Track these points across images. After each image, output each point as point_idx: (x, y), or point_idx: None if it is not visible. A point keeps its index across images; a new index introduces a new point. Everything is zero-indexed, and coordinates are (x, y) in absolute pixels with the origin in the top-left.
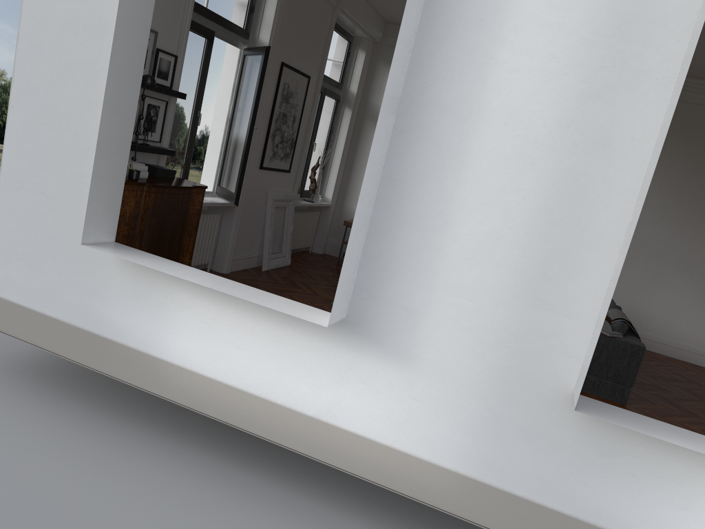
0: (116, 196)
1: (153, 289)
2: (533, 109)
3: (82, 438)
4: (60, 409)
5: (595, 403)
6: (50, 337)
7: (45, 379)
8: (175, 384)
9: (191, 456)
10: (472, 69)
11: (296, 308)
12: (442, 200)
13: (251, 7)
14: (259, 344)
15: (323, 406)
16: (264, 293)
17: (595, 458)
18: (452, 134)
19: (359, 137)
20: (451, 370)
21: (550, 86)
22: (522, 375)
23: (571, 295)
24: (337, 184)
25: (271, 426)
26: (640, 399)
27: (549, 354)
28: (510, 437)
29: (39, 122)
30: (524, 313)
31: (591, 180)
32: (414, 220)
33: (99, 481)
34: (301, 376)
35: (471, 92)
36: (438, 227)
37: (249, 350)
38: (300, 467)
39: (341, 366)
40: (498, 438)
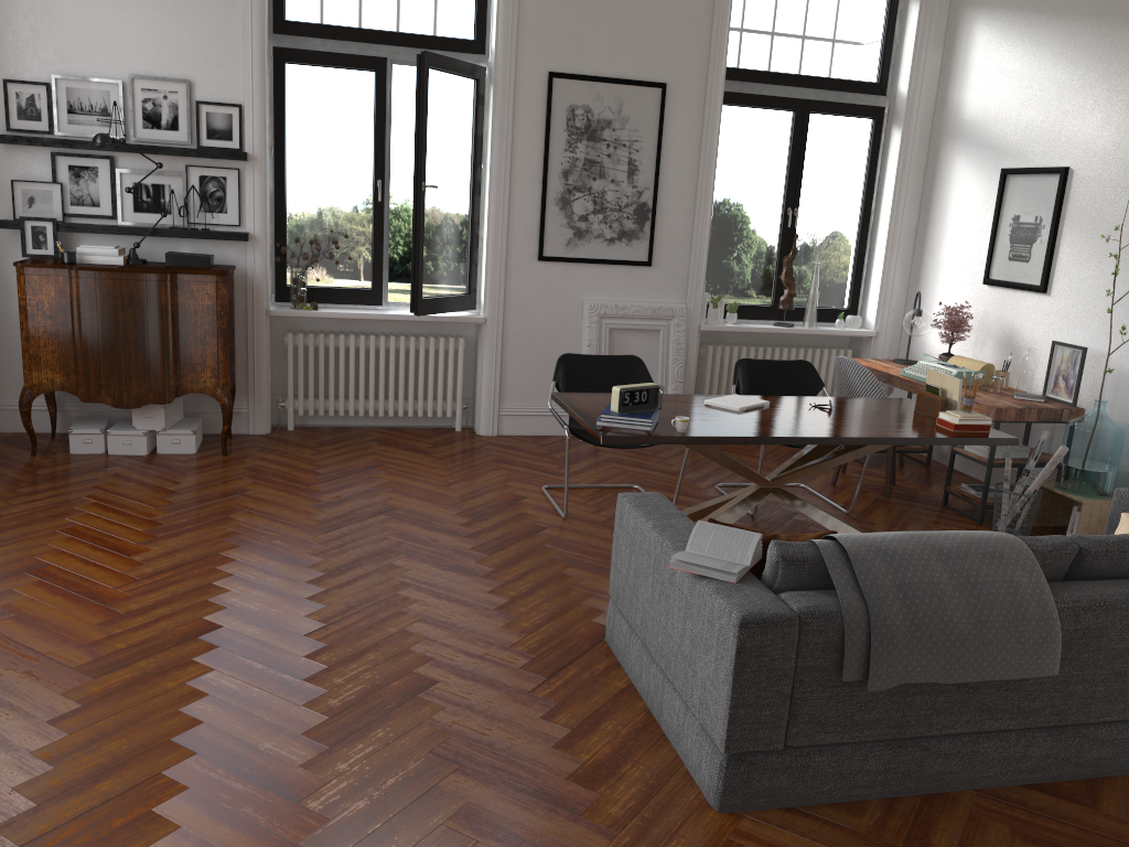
0: None
1: None
2: None
3: None
4: None
5: None
6: None
7: None
8: None
9: None
10: None
11: None
12: None
13: (477, 2)
14: None
15: None
16: None
17: None
18: None
19: (933, 183)
20: None
21: None
22: None
23: None
24: (886, 289)
25: None
26: (882, 839)
27: None
28: None
29: None
30: None
31: None
32: None
33: None
34: None
35: None
36: None
37: None
38: None
39: None
40: None
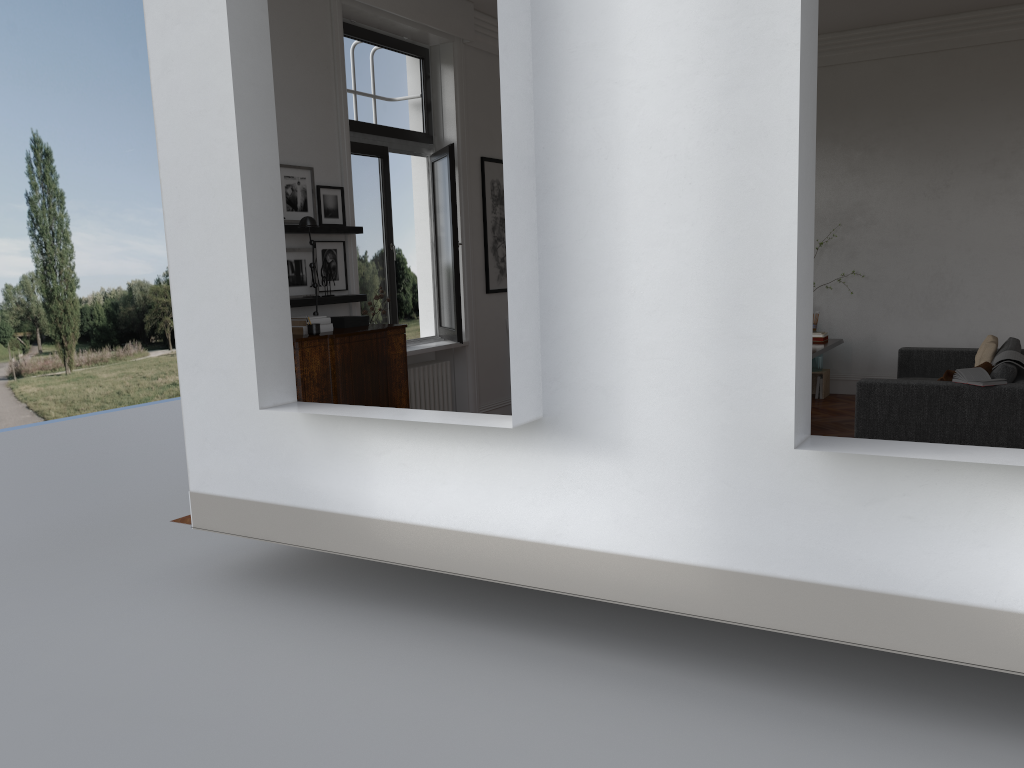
0: (286, 351)
1: (345, 442)
2: (674, 123)
3: (309, 624)
4: (286, 602)
5: (835, 439)
6: (260, 523)
7: (271, 577)
8: (390, 543)
9: (429, 624)
10: (599, 101)
11: (484, 419)
12: (607, 254)
13: (426, 105)
14: (462, 473)
15: (545, 527)
16: (451, 413)
17: (859, 509)
18: (598, 178)
19: None
20: (670, 446)
21: (684, 91)
22: (748, 431)
23: (775, 321)
24: None
25: (498, 565)
26: None
27: (771, 397)
28: (756, 508)
29: (201, 297)
30: (729, 357)
31: (759, 181)
32: (585, 286)
33: (327, 658)
34: (514, 498)
35: (604, 126)
36: (611, 286)
37: (454, 483)
38: (560, 618)
39: (552, 474)
40: (742, 513)
